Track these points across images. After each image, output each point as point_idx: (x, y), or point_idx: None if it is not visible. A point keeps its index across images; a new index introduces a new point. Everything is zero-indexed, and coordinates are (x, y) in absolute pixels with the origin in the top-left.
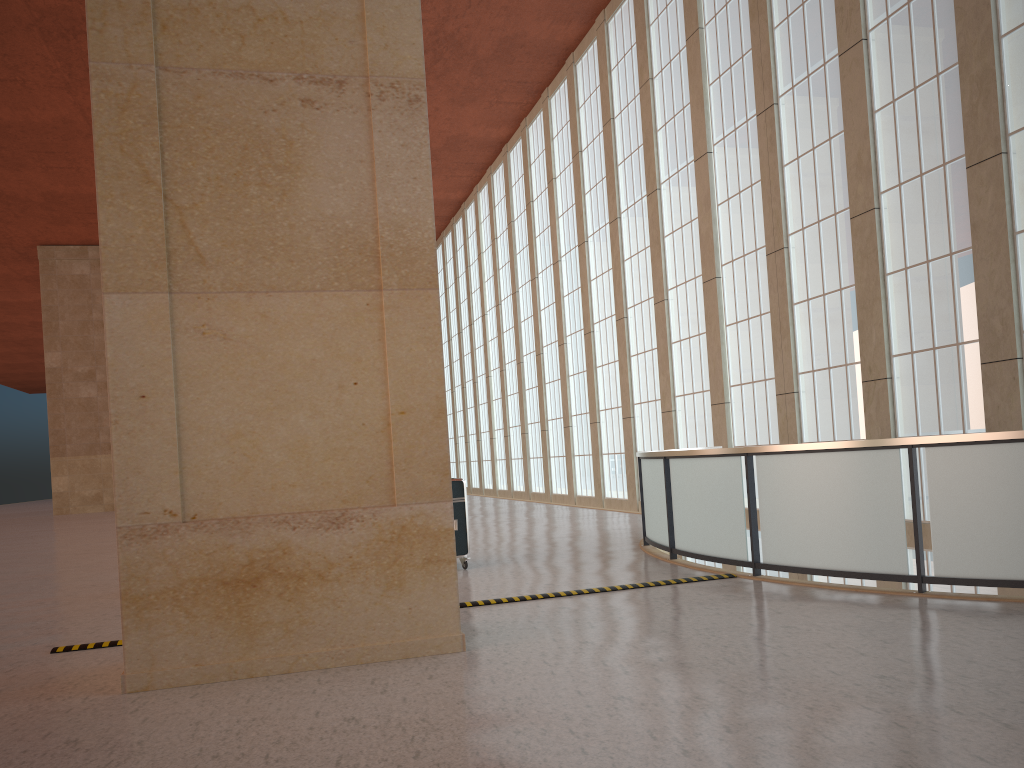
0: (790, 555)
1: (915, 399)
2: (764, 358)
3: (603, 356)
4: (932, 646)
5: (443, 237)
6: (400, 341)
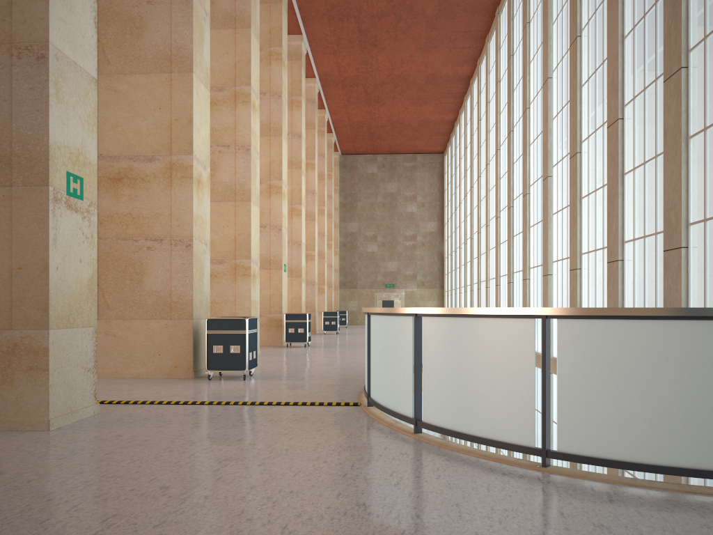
0: (376, 393)
1: (633, 279)
2: (567, 241)
3: (503, 235)
4: (274, 472)
5: (447, 147)
6: (21, 220)
